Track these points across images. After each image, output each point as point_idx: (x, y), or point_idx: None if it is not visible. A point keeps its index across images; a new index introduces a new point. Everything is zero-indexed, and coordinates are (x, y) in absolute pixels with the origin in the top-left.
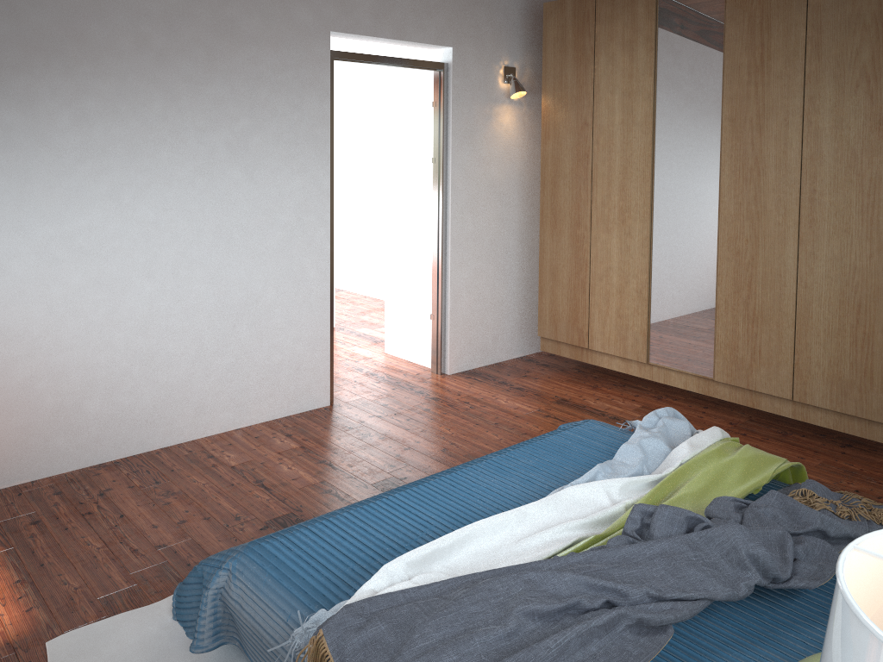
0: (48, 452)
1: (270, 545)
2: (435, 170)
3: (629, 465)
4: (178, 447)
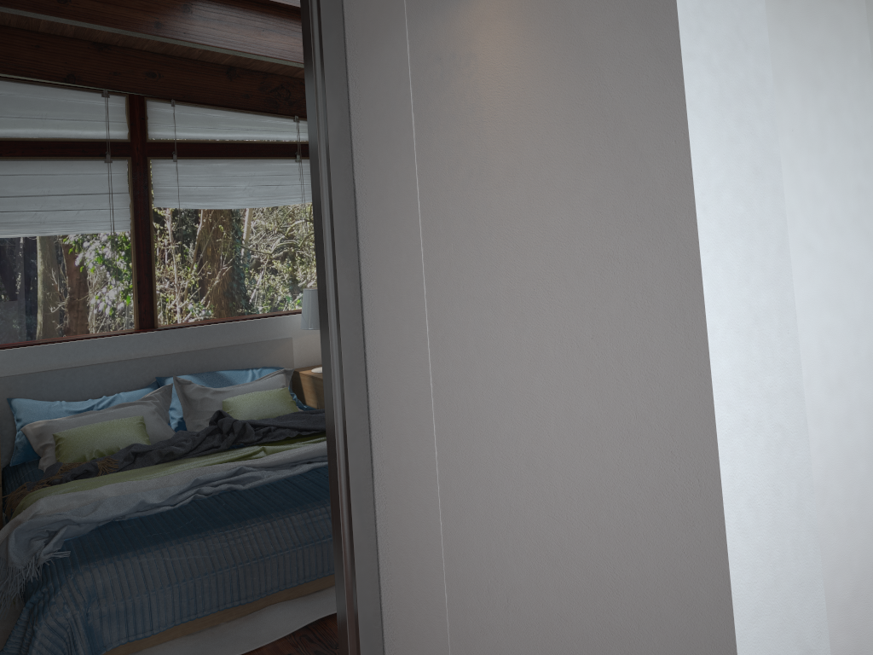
0: None
1: None
2: None
3: (161, 492)
4: None
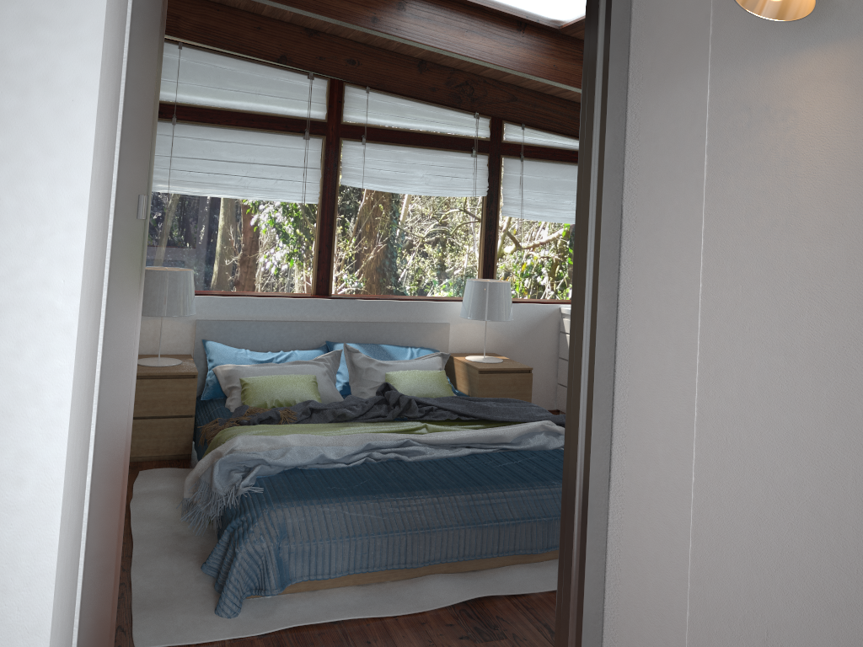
0: None
1: None
2: (143, 247)
3: (337, 450)
4: None
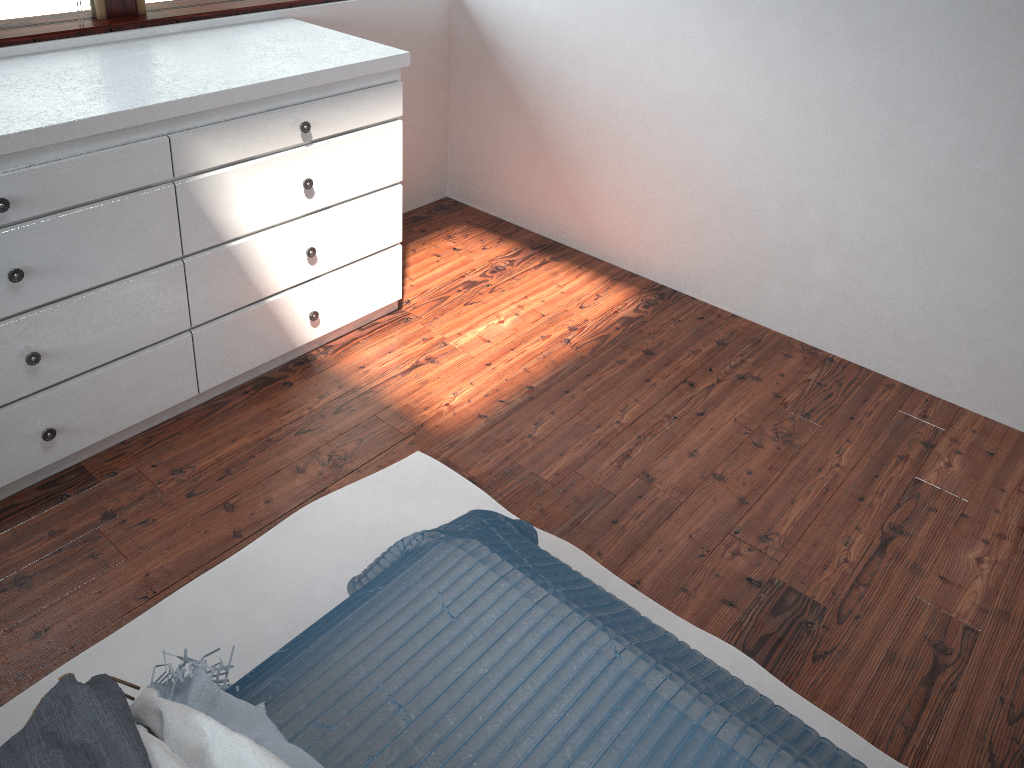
0: (758, 293)
1: (461, 567)
2: None
3: None
4: (923, 400)
